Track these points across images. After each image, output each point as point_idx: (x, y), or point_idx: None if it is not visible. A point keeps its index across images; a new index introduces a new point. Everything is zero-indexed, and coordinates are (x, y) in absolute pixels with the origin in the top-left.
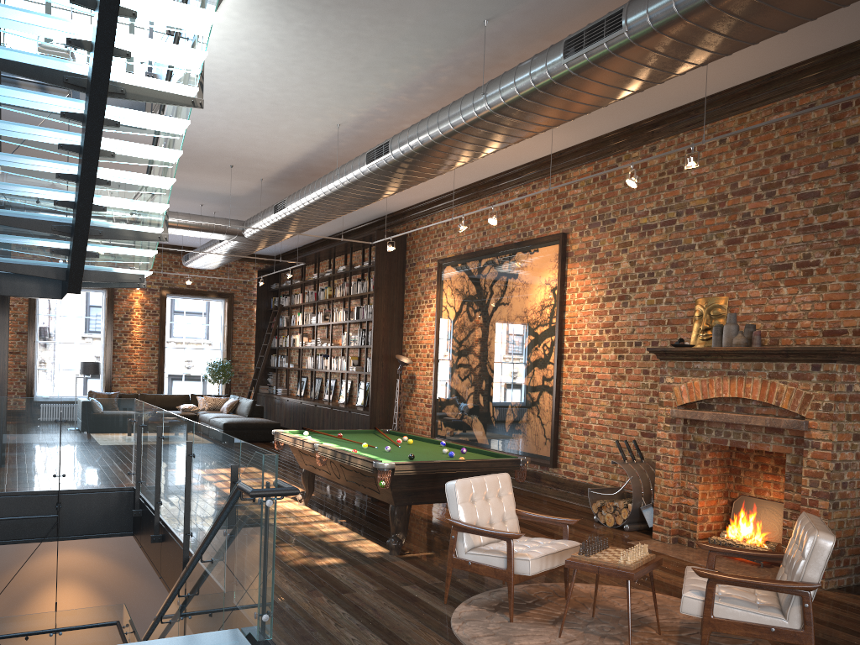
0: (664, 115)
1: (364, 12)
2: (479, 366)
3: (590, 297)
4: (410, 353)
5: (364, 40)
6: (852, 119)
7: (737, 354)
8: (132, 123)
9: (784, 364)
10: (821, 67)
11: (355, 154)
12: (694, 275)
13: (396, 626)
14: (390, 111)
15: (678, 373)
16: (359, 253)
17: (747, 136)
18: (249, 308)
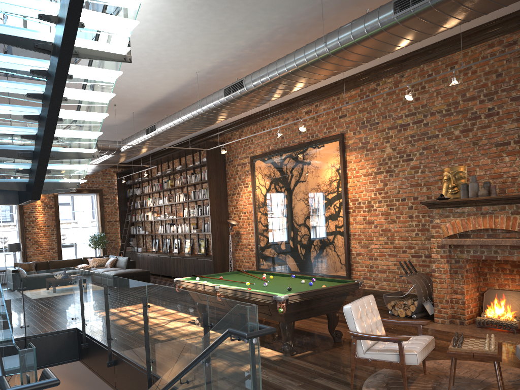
0: (410, 54)
1: None
2: (288, 222)
3: (365, 173)
4: (234, 217)
5: (234, 11)
6: None
7: (487, 201)
8: (80, 76)
9: None
10: None
11: (202, 91)
12: (440, 154)
13: None
14: (235, 60)
15: (443, 216)
16: (190, 156)
17: (470, 63)
18: (113, 198)
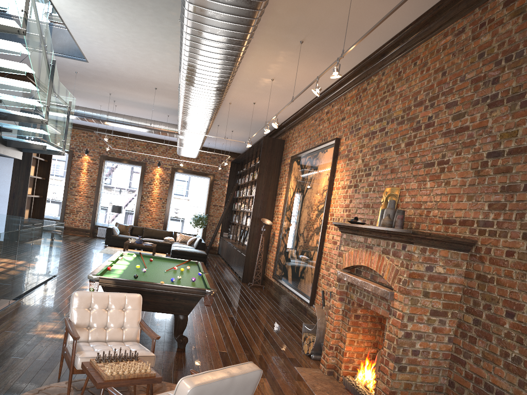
0: (385, 46)
1: None
2: (295, 230)
3: (343, 185)
4: (275, 218)
5: None
6: (483, 37)
7: (369, 231)
8: None
9: (390, 242)
10: None
11: None
12: (388, 170)
13: None
14: None
15: (346, 243)
16: None
17: (427, 58)
18: (223, 184)
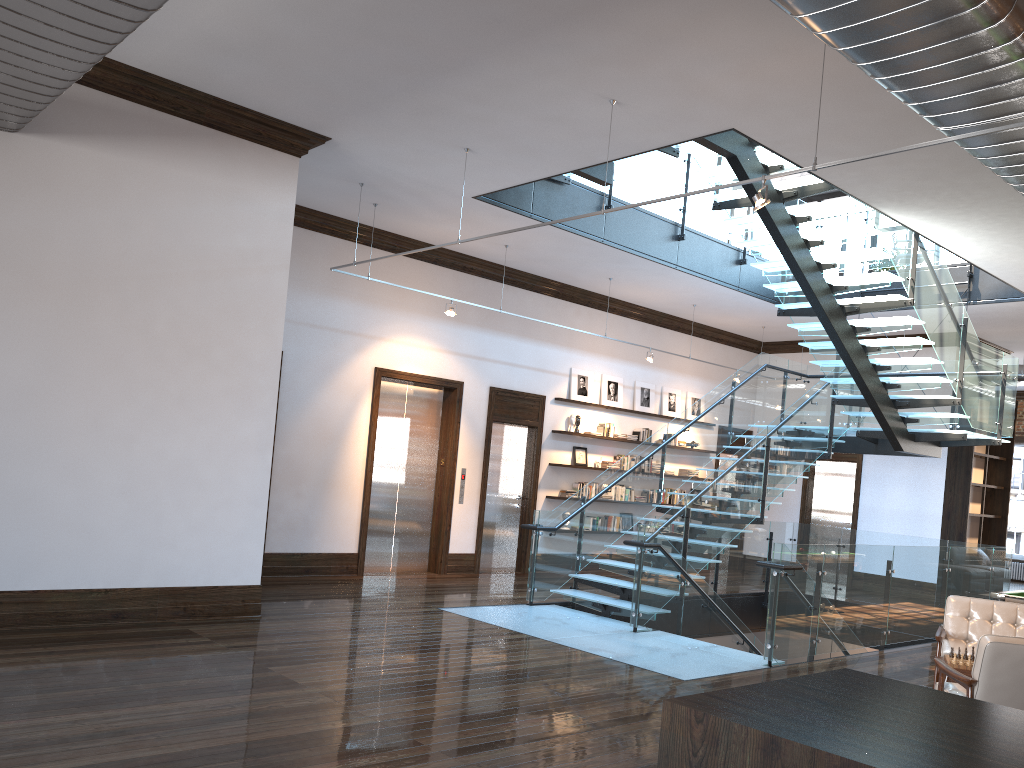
0: None
1: (997, 199)
2: None
3: None
4: None
5: None
6: None
7: None
8: (877, 326)
9: None
10: None
11: None
12: None
13: None
14: None
15: None
16: None
17: None
18: None
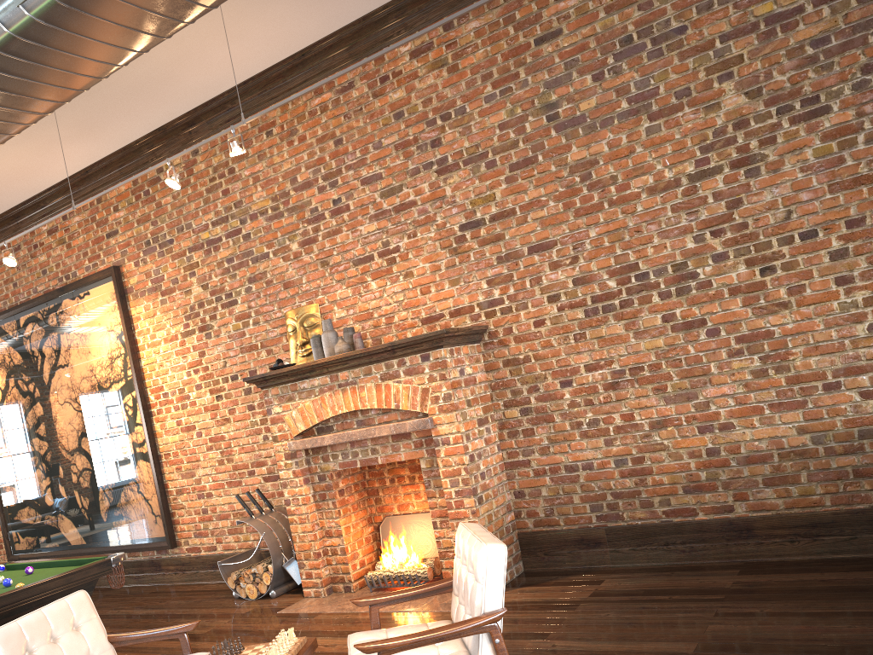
0: (198, 110)
1: None
2: (50, 450)
3: (167, 336)
4: None
5: None
6: (393, 93)
7: (343, 362)
8: None
9: (394, 361)
10: (350, 41)
11: None
12: (277, 287)
13: None
14: None
15: (285, 399)
16: None
17: (294, 124)
18: None
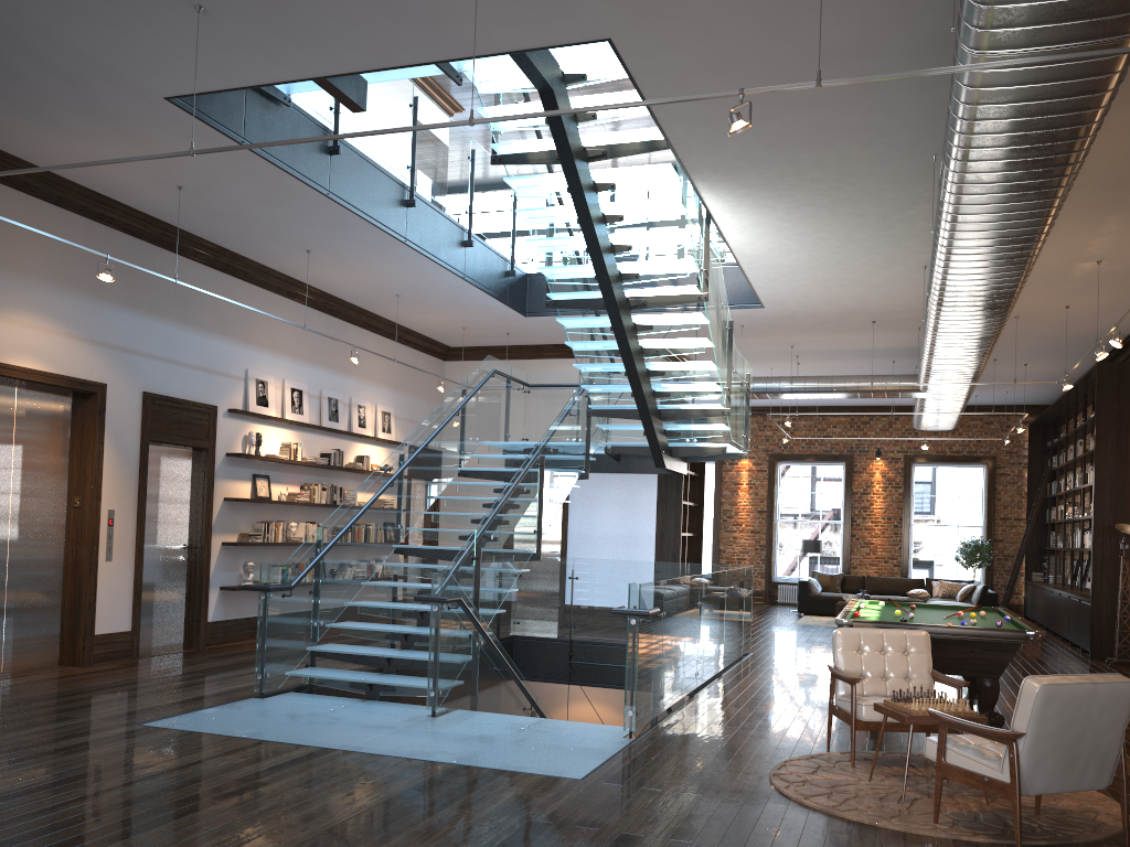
0: None
1: (819, 184)
2: None
3: None
4: None
5: (848, 201)
6: None
7: None
8: (661, 324)
9: None
10: None
11: None
12: None
13: (748, 749)
14: None
15: None
16: None
17: None
18: (1017, 473)
